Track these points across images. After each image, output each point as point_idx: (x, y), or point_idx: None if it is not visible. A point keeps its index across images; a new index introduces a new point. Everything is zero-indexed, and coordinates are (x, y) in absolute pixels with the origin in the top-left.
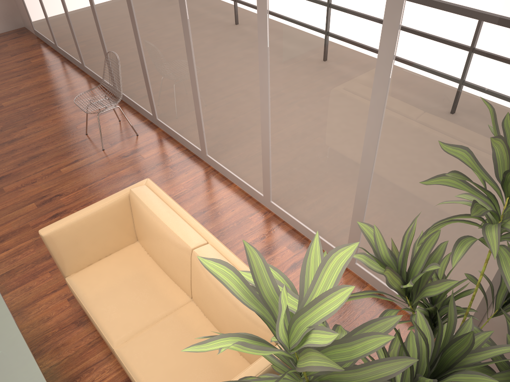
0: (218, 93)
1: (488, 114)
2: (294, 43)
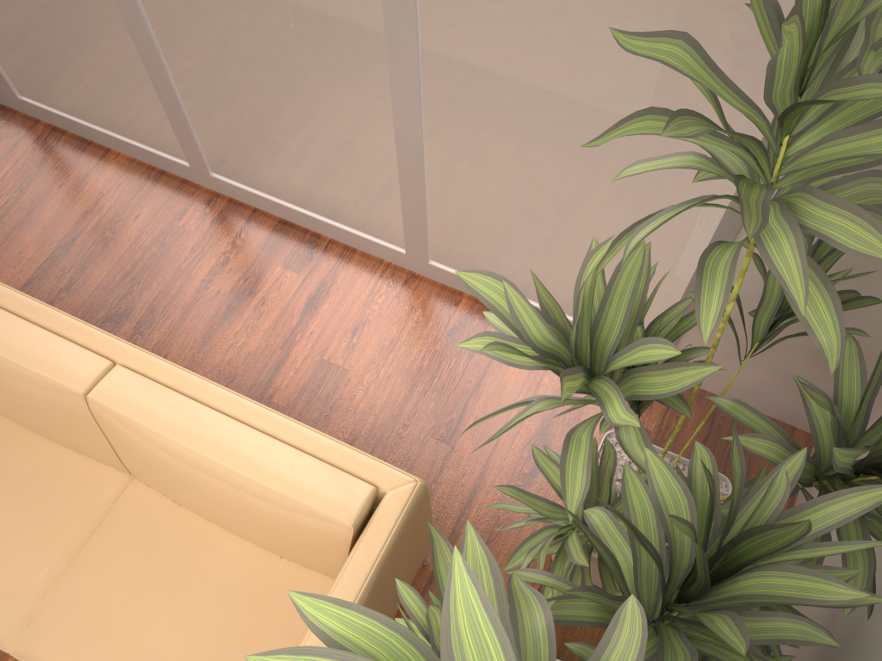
0: None
1: None
2: None
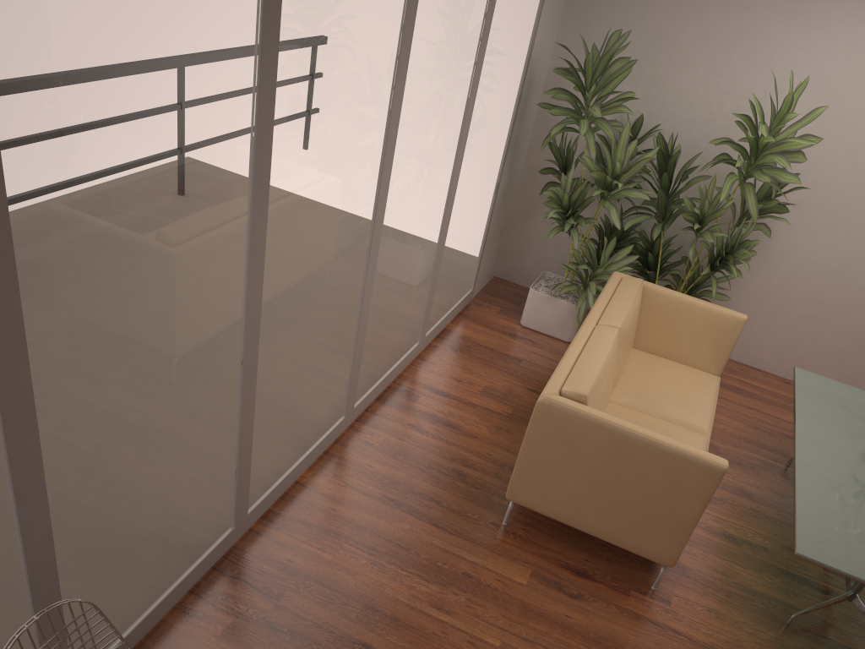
0: (303, 326)
1: (506, 84)
2: (419, 124)
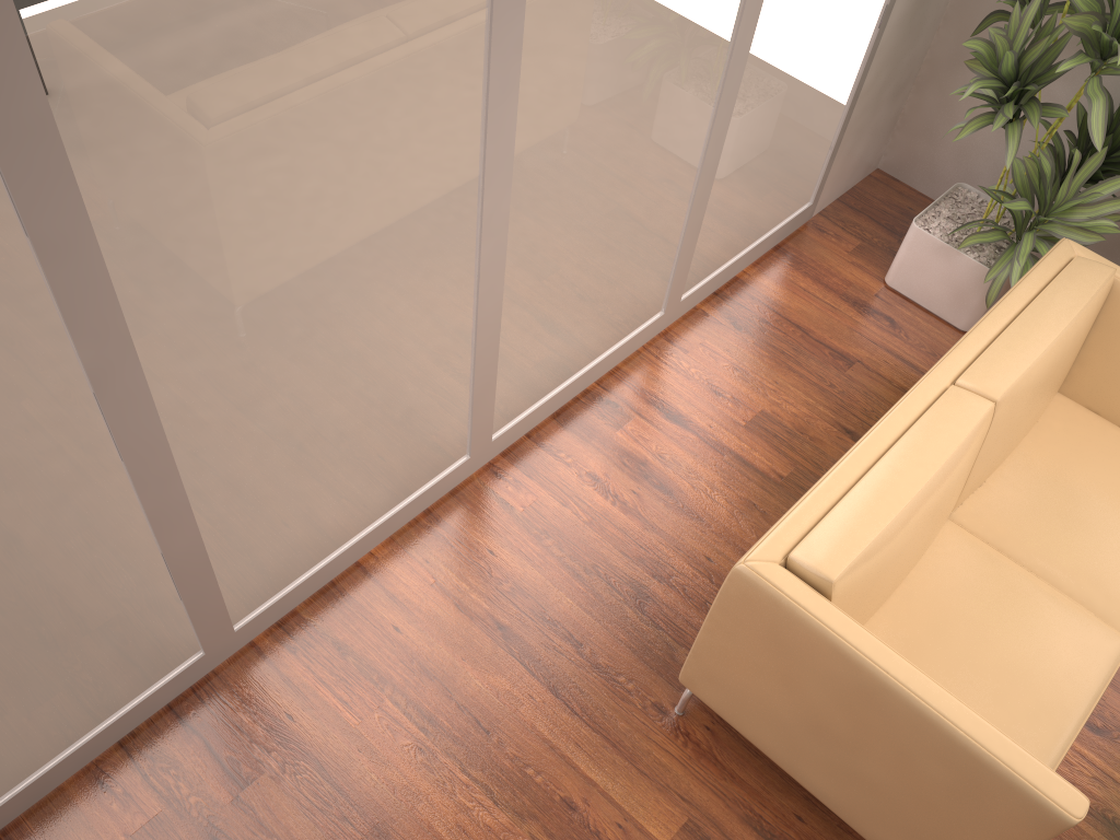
0: (299, 363)
1: None
2: None
